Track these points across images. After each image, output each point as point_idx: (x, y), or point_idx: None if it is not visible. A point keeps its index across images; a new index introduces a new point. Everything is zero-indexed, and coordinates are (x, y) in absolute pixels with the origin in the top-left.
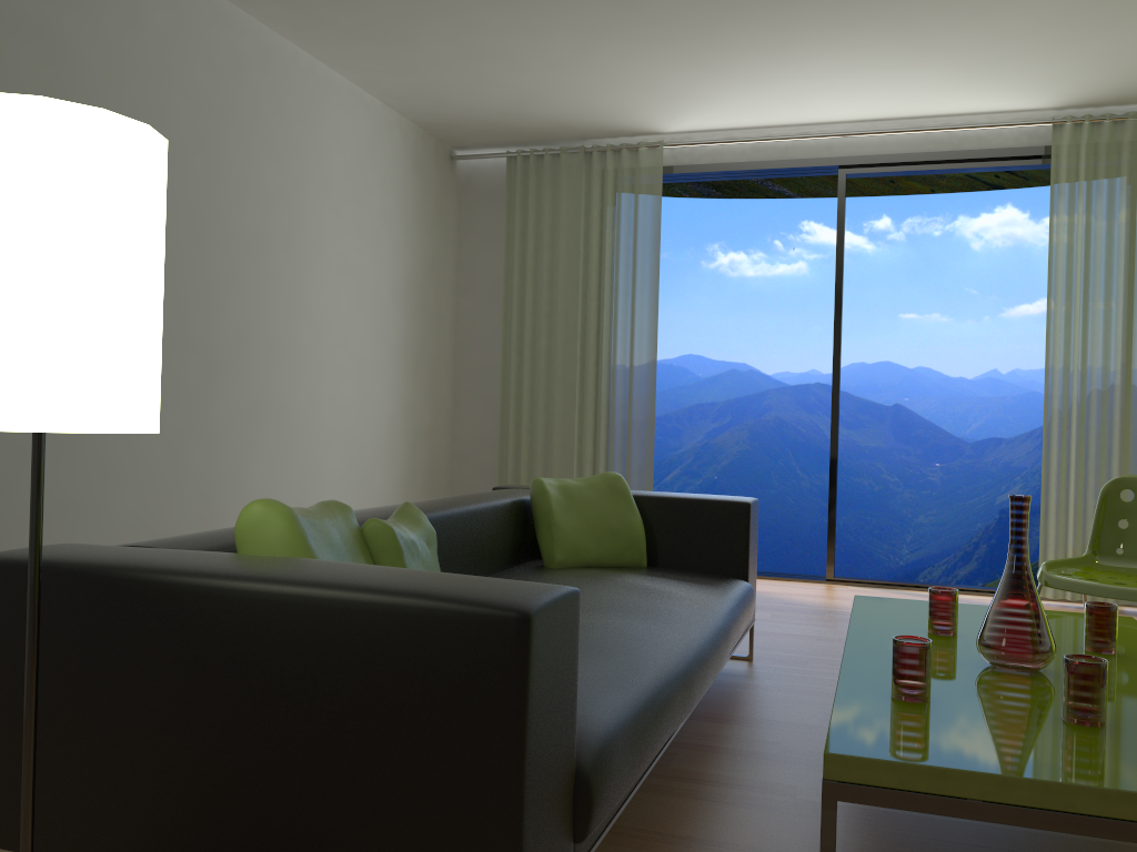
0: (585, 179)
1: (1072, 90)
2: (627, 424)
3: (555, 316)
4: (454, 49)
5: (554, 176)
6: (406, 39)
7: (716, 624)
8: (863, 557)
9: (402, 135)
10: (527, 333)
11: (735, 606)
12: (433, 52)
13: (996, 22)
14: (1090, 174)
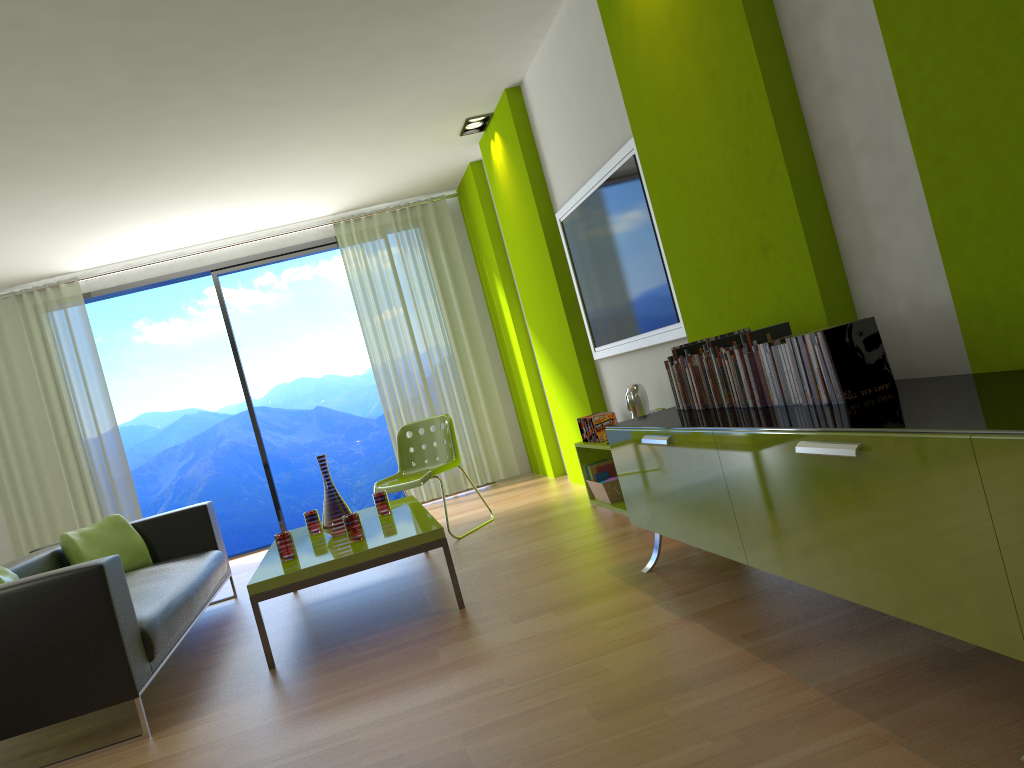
0: (22, 315)
1: (335, 206)
2: (111, 483)
3: (28, 421)
4: None
5: None
6: None
7: (200, 571)
8: None
9: None
10: (8, 439)
11: (211, 562)
12: None
13: (273, 187)
14: (363, 249)
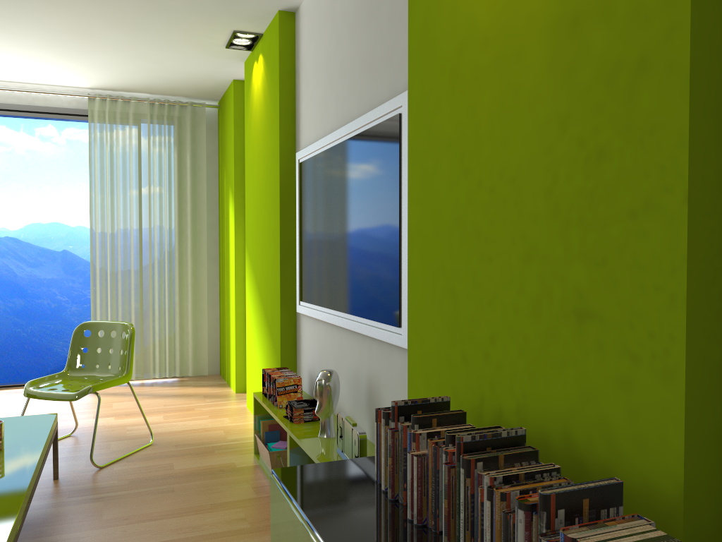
0: None
1: (92, 80)
2: None
3: None
4: None
5: None
6: None
7: None
8: (46, 351)
9: None
10: None
11: None
12: None
13: (14, 37)
14: (112, 130)
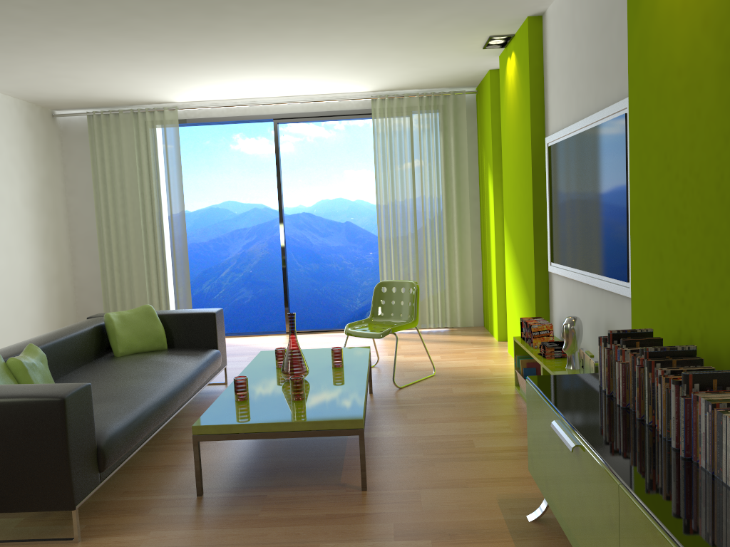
0: (135, 127)
1: (374, 86)
2: (174, 262)
3: (126, 206)
4: (41, 74)
5: (117, 126)
6: (11, 71)
7: (187, 375)
8: (336, 307)
9: (18, 110)
10: (111, 216)
11: (203, 364)
12: (29, 75)
13: (323, 66)
14: (390, 124)
